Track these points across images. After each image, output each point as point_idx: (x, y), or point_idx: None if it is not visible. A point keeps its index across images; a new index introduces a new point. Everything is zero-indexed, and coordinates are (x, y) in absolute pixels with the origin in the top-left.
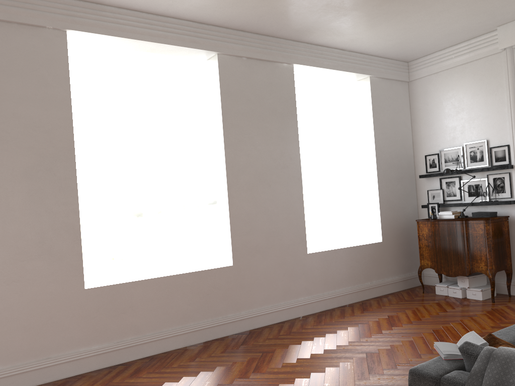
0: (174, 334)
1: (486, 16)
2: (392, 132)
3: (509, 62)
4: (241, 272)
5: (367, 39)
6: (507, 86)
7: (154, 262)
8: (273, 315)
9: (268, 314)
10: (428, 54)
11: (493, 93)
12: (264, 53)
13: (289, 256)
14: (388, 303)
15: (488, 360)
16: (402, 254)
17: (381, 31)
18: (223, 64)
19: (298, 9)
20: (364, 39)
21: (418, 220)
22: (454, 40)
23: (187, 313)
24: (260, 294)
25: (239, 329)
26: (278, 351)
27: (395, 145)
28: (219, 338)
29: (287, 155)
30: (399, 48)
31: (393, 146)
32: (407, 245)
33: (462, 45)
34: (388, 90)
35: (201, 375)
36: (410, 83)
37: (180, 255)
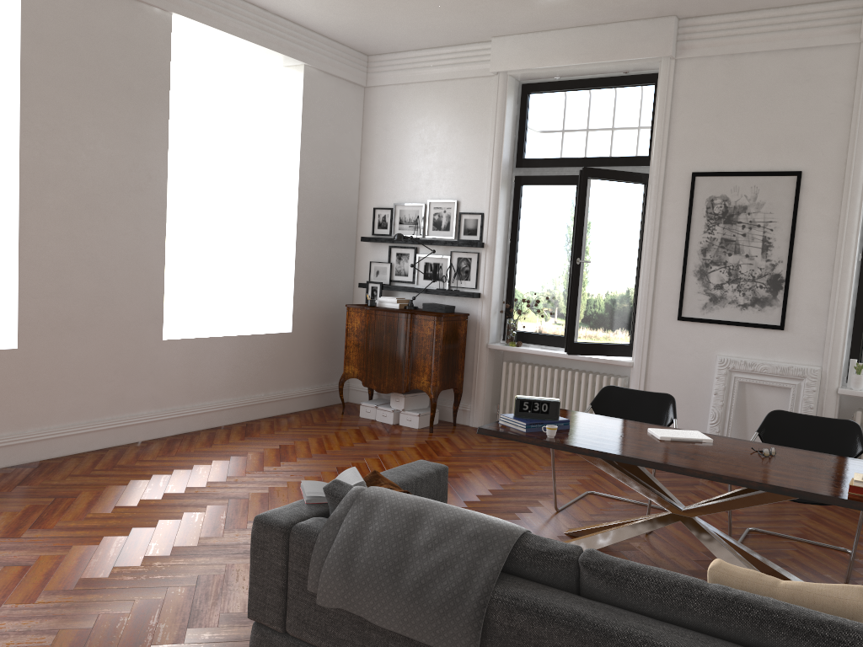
0: None
1: (477, 19)
2: (329, 163)
3: (500, 93)
4: (34, 362)
5: (304, 4)
6: (493, 129)
7: None
8: (88, 437)
9: (79, 435)
10: (399, 51)
11: (474, 134)
12: None
13: (129, 341)
14: (286, 427)
15: (352, 503)
16: (320, 354)
17: None
18: None
19: None
20: (300, 2)
21: (349, 305)
22: (435, 41)
23: None
24: (67, 401)
25: (19, 459)
26: (85, 495)
27: (331, 183)
28: None
29: (145, 170)
30: (354, 31)
31: (328, 184)
32: (330, 341)
33: (445, 52)
34: (332, 93)
35: None
36: (367, 90)
37: None
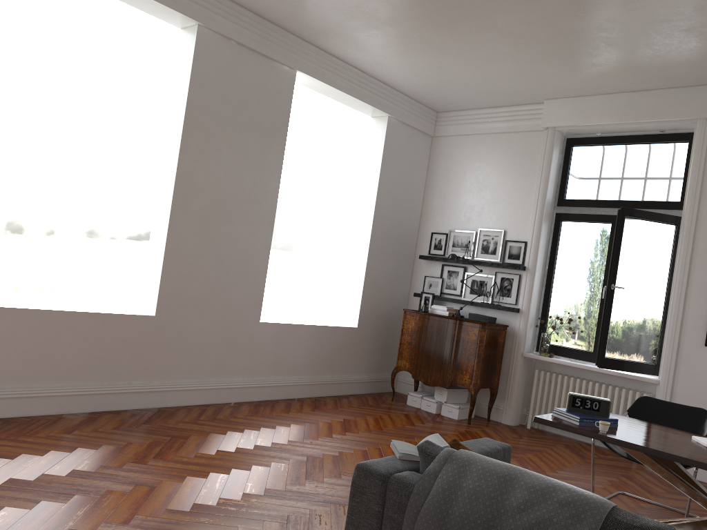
0: (48, 394)
1: (535, 83)
2: (400, 194)
3: (548, 145)
4: (165, 328)
5: (395, 68)
6: (540, 173)
7: (30, 299)
8: (196, 393)
9: (189, 391)
10: (463, 109)
11: (523, 177)
12: (262, 43)
13: (235, 320)
14: (347, 405)
15: (445, 462)
16: (377, 348)
17: (415, 63)
18: (202, 40)
19: (320, 0)
20: (393, 66)
21: (406, 309)
22: (496, 102)
23: (74, 369)
24: (184, 362)
25: (144, 404)
26: (193, 438)
27: (399, 210)
28: (113, 411)
29: (262, 187)
30: (431, 91)
31: (397, 211)
32: (386, 338)
33: (502, 110)
34: (407, 139)
35: (79, 452)
36: (434, 139)
37: (72, 298)
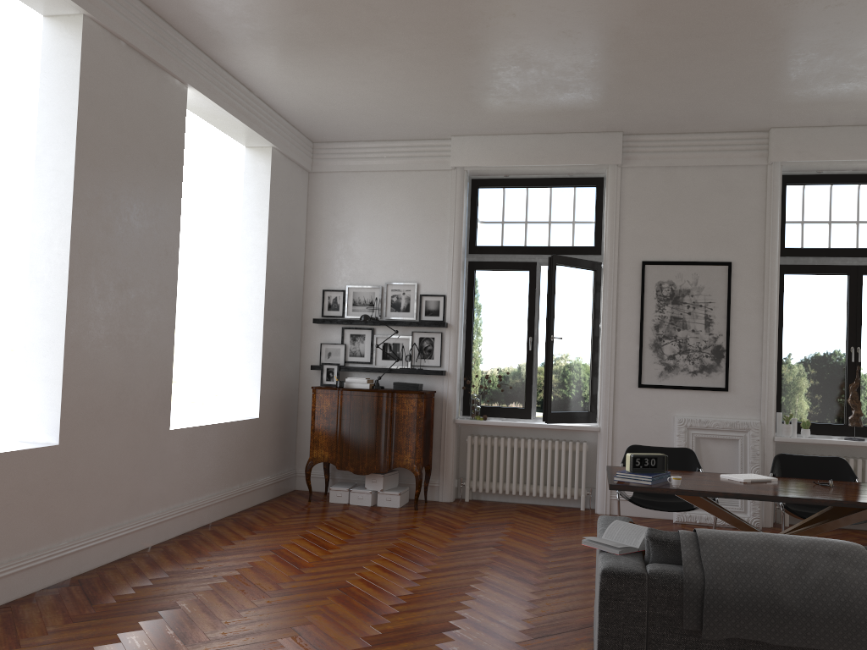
0: None
1: (454, 119)
2: (286, 245)
3: (459, 186)
4: (71, 460)
5: (299, 90)
6: (453, 218)
7: None
8: (111, 545)
9: (104, 544)
10: (349, 140)
11: (432, 222)
12: (155, 47)
13: (145, 432)
14: (277, 518)
15: (694, 544)
16: (277, 440)
17: (329, 87)
18: (90, 38)
19: (259, 3)
20: (296, 88)
21: (316, 387)
22: (394, 135)
23: None
24: (95, 504)
25: (55, 578)
26: (185, 604)
27: (287, 264)
28: (21, 599)
29: (163, 246)
30: (324, 119)
31: (285, 266)
32: (284, 426)
33: (400, 145)
34: (289, 176)
35: None
36: (312, 175)
37: None
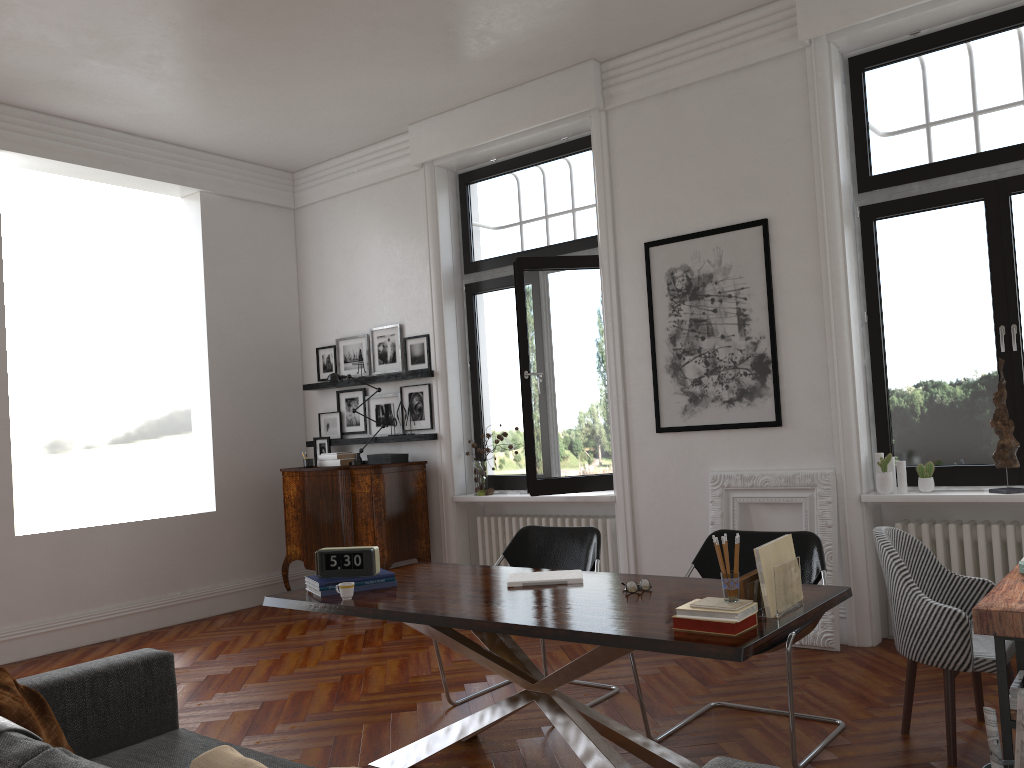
0: None
1: (371, 104)
2: (252, 302)
3: (429, 189)
4: None
5: (168, 119)
6: (426, 231)
7: None
8: None
9: None
10: (321, 161)
11: (409, 242)
12: None
13: None
14: (199, 631)
15: None
16: (264, 535)
17: (185, 107)
18: None
19: None
20: (161, 118)
21: (283, 469)
22: (351, 142)
23: None
24: None
25: None
26: None
27: (257, 325)
28: None
29: None
30: (251, 144)
31: (253, 327)
32: (278, 518)
33: (367, 152)
34: (245, 220)
35: None
36: (297, 212)
37: None
